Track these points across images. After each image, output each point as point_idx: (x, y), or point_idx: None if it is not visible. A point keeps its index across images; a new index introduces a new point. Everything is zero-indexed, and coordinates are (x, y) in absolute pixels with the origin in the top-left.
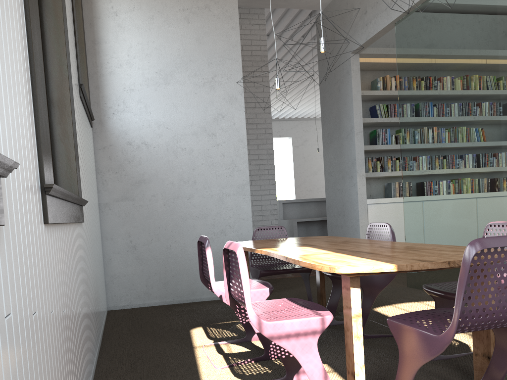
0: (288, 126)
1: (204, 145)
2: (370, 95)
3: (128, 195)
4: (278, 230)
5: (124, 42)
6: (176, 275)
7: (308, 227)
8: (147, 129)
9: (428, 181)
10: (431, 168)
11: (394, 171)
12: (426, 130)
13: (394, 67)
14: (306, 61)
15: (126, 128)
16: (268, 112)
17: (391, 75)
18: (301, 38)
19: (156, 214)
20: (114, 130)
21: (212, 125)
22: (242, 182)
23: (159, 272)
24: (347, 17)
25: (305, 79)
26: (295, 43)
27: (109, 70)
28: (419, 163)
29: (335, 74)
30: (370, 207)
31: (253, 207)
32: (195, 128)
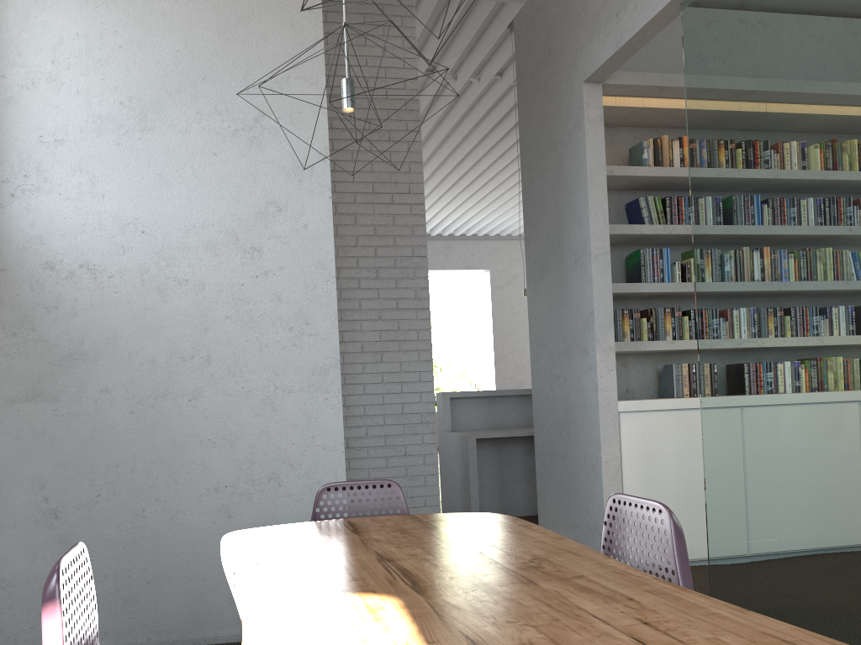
0: (484, 250)
1: (233, 274)
2: (626, 176)
3: (44, 388)
4: (381, 491)
5: (44, 32)
6: (156, 580)
7: (502, 448)
8: (95, 233)
9: (764, 370)
10: (773, 339)
11: (679, 341)
12: (758, 246)
13: (678, 119)
14: (510, 124)
15: (43, 231)
16: (418, 212)
17: (672, 139)
18: (497, 78)
19: (112, 434)
20: (13, 234)
21: (252, 228)
22: (322, 361)
23: (115, 573)
24: (576, 6)
25: (511, 161)
26: (487, 88)
27: (6, 94)
28: (740, 325)
29: (551, 130)
30: (626, 419)
31: (385, 407)
32: (211, 235)
